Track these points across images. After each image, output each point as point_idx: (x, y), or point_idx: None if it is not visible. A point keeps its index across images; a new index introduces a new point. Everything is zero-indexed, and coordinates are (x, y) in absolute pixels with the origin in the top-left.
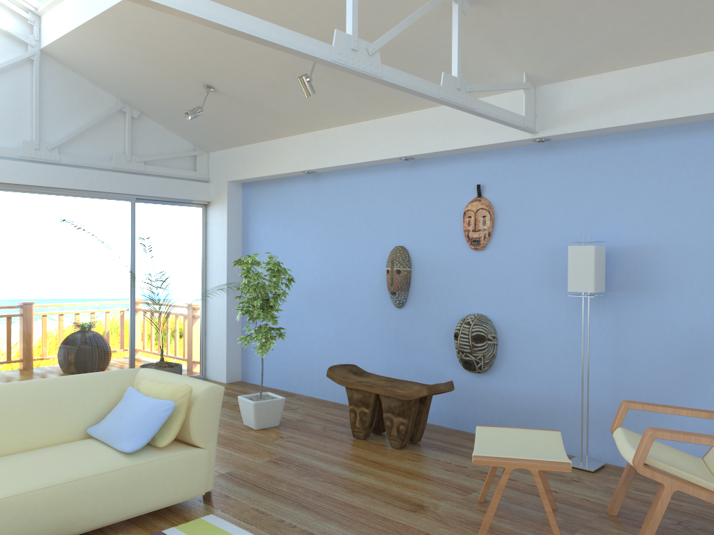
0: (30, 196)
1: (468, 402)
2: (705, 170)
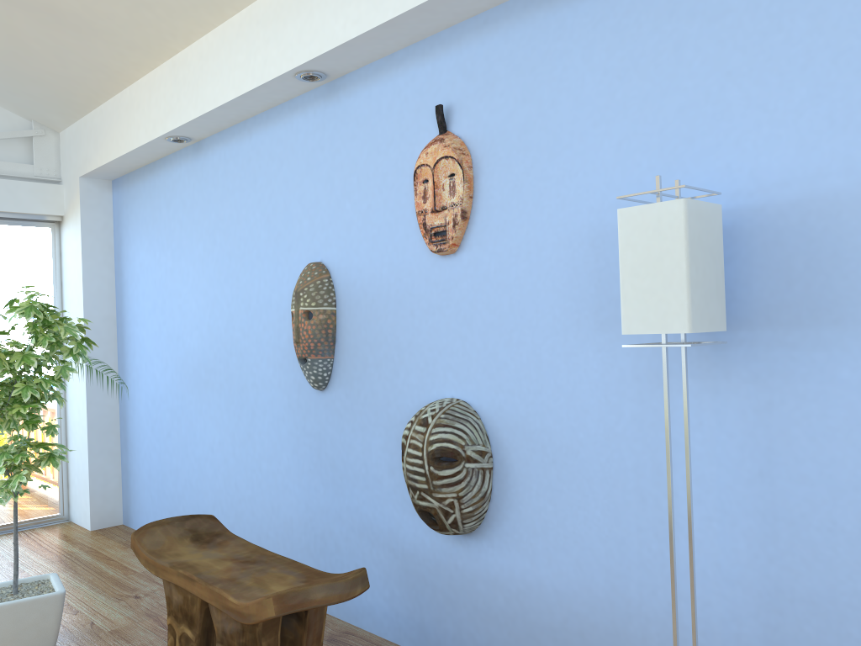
0: None
1: (443, 599)
2: None
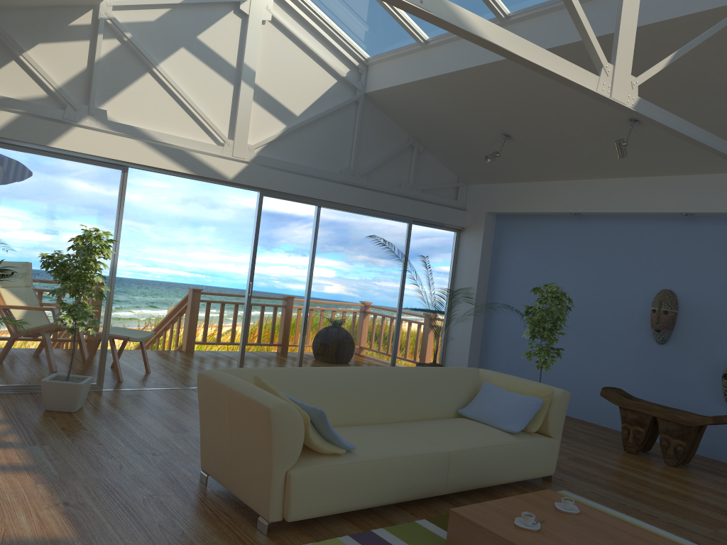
0: (343, 213)
1: None
2: None
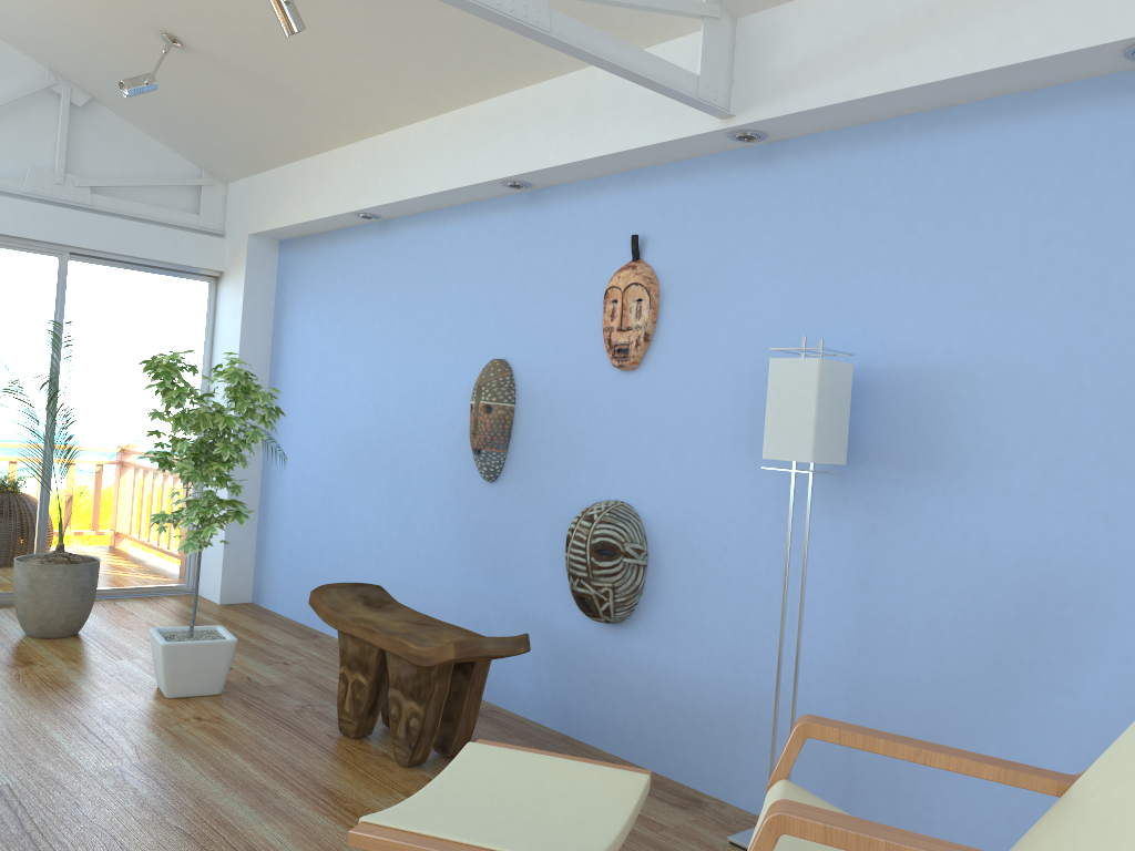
0: None
1: (588, 682)
2: (1076, 193)
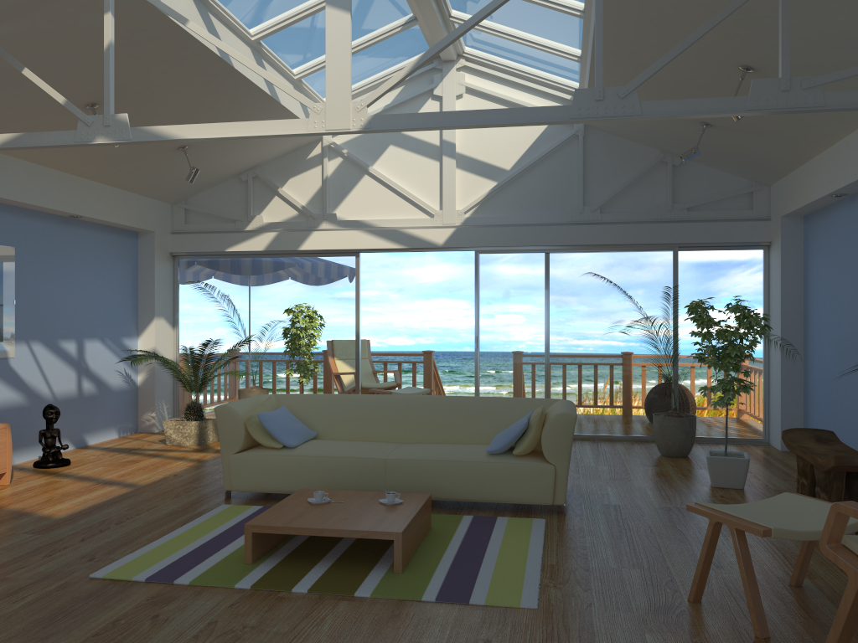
0: (576, 255)
1: None
2: None
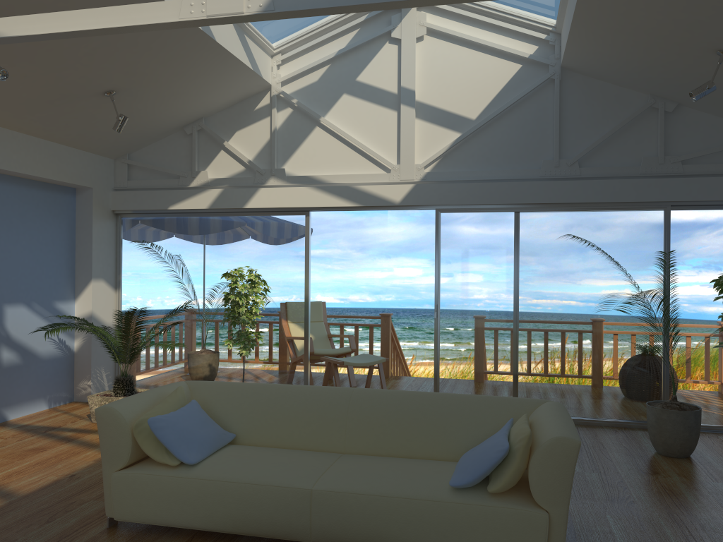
0: (550, 214)
1: None
2: None
